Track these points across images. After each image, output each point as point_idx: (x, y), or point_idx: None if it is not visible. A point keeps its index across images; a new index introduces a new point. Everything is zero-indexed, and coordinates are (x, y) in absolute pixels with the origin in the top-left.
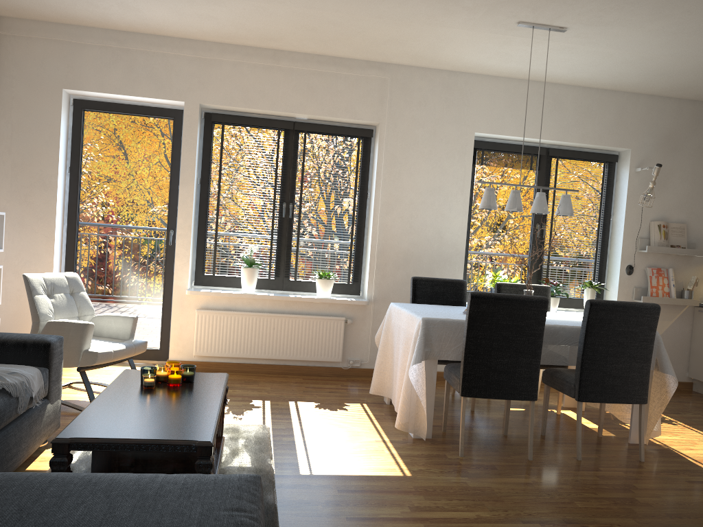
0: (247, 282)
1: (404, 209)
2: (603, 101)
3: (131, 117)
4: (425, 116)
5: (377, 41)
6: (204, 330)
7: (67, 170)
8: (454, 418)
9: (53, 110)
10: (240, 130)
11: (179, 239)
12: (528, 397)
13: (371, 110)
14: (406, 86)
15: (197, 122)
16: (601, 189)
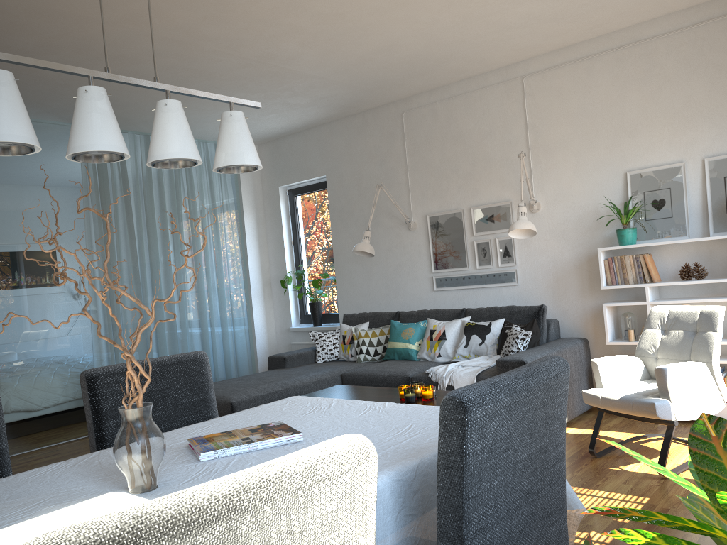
0: None
1: None
2: None
3: None
4: None
5: None
6: None
7: None
8: None
9: None
10: None
11: None
12: None
13: None
14: None
15: None
16: None
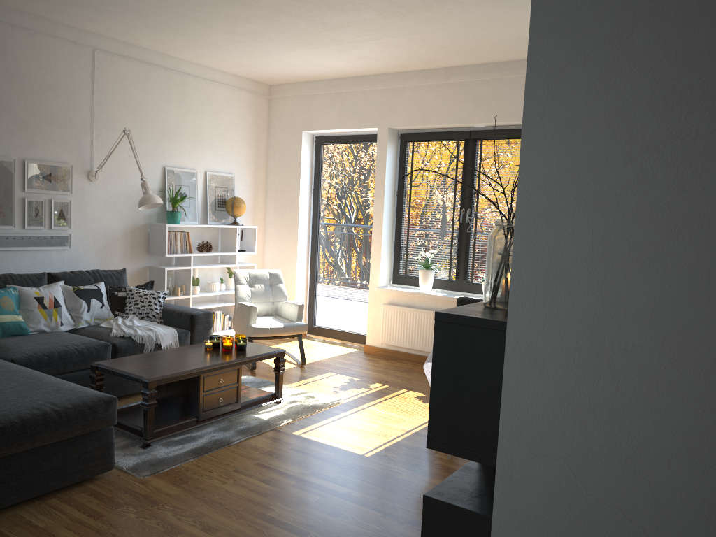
0: (421, 282)
1: None
2: None
3: (351, 145)
4: None
5: (508, 43)
6: (388, 322)
7: (311, 192)
8: None
9: (297, 148)
10: (428, 145)
11: (373, 244)
12: None
13: None
14: None
15: (386, 144)
16: None
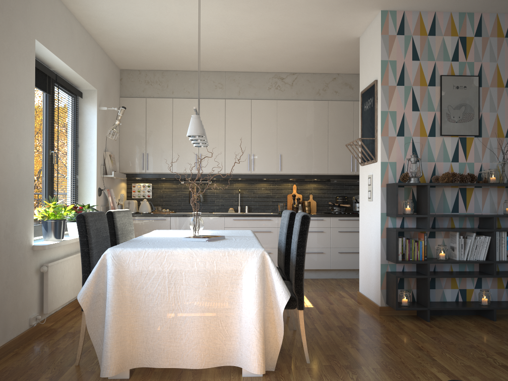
0: None
1: None
2: (88, 43)
3: None
4: None
5: None
6: None
7: None
8: None
9: None
10: None
11: None
12: None
13: None
14: None
15: None
16: (72, 120)
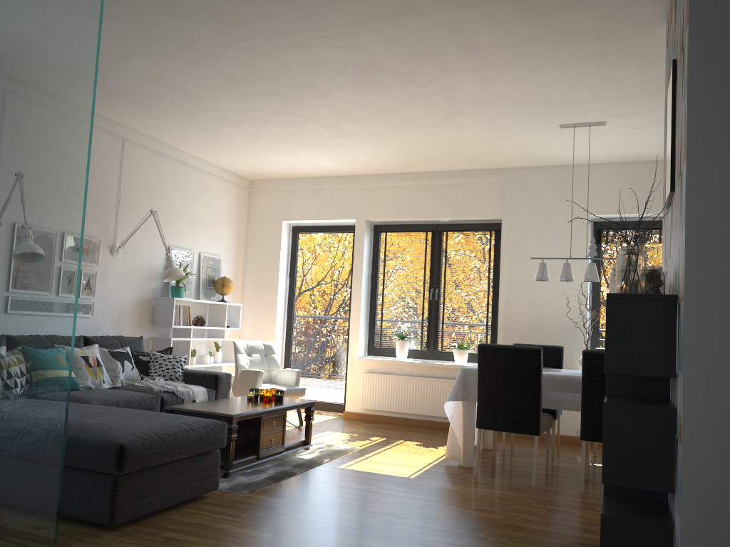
0: (398, 351)
1: (527, 287)
2: None
3: (327, 234)
4: (542, 206)
5: (477, 155)
6: (368, 388)
7: (287, 275)
8: (521, 462)
9: (277, 235)
10: (399, 235)
11: (352, 319)
12: (530, 432)
13: (493, 208)
14: (523, 184)
15: (364, 233)
16: None
